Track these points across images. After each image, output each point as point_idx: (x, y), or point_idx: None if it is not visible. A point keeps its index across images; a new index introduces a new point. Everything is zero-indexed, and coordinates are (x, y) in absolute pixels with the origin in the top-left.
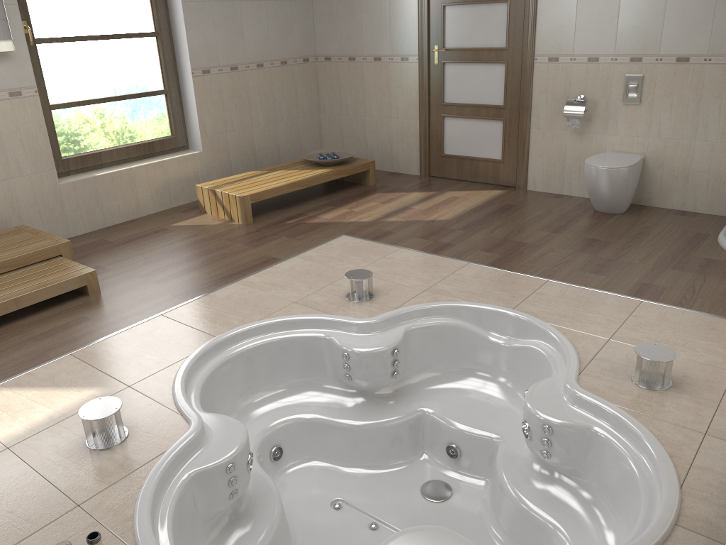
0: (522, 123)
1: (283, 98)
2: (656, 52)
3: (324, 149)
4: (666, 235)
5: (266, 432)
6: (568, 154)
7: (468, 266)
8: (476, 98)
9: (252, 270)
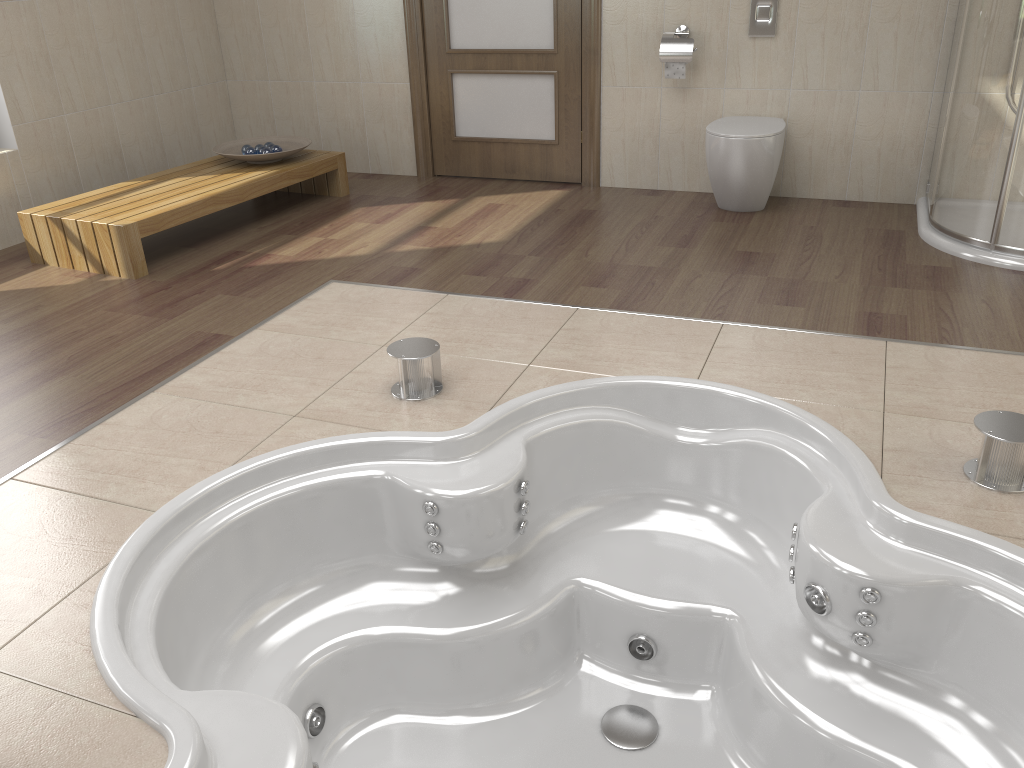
0: (587, 77)
1: (160, 51)
2: None
3: (250, 138)
4: (847, 237)
5: (291, 685)
6: (664, 124)
7: (581, 314)
8: (505, 39)
9: (183, 363)
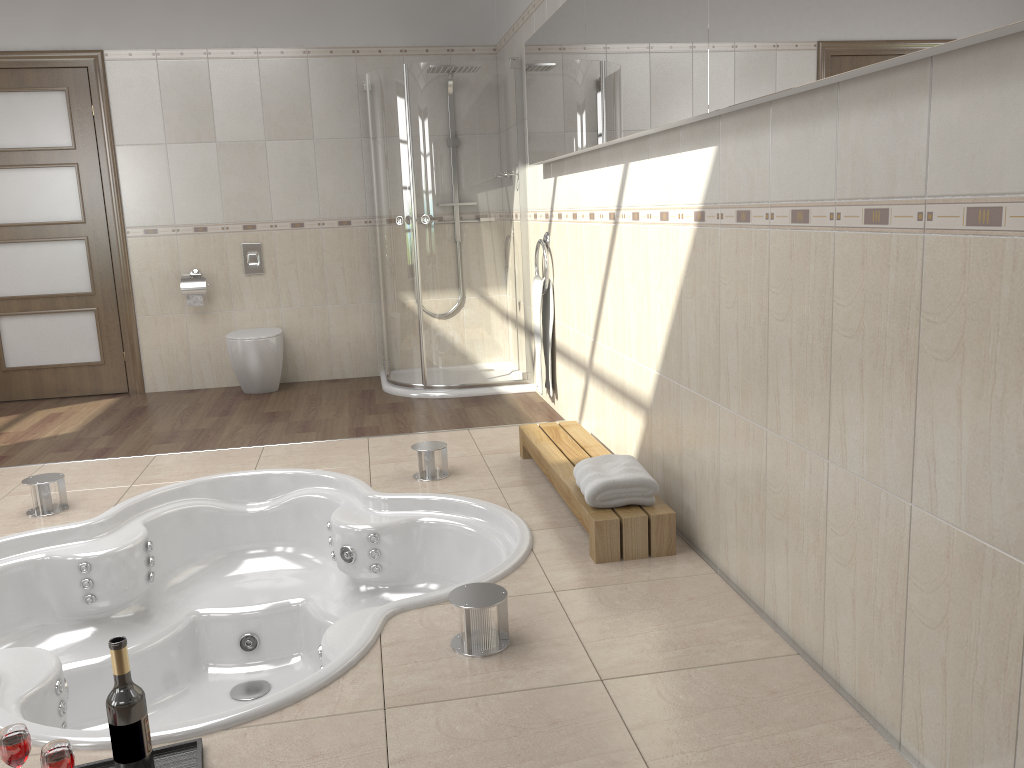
0: (123, 310)
1: None
2: (269, 219)
3: None
4: (338, 396)
5: None
6: (192, 339)
7: (160, 457)
8: (47, 286)
9: None
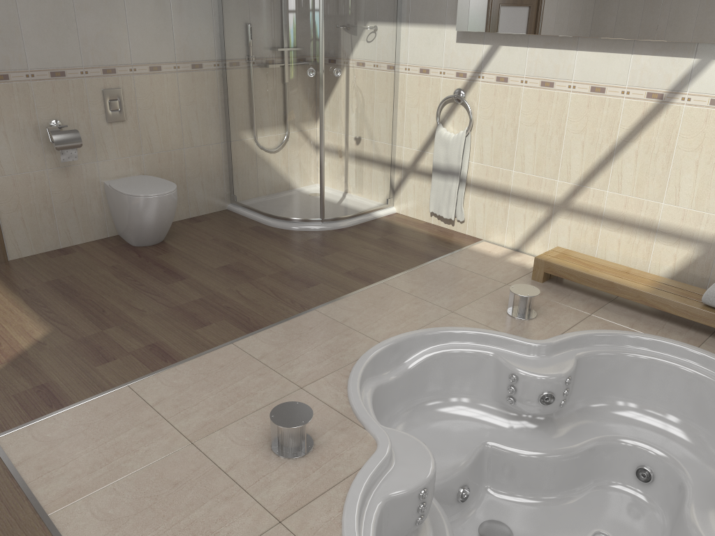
0: None
1: None
2: (128, 62)
3: None
4: (244, 238)
5: None
6: (56, 196)
7: (243, 344)
8: None
9: None
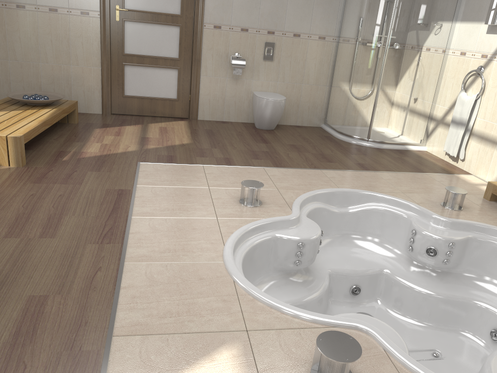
0: (194, 71)
1: None
2: (282, 29)
3: (19, 91)
4: (315, 138)
5: None
6: (227, 93)
7: (268, 169)
8: (154, 51)
9: (125, 203)
